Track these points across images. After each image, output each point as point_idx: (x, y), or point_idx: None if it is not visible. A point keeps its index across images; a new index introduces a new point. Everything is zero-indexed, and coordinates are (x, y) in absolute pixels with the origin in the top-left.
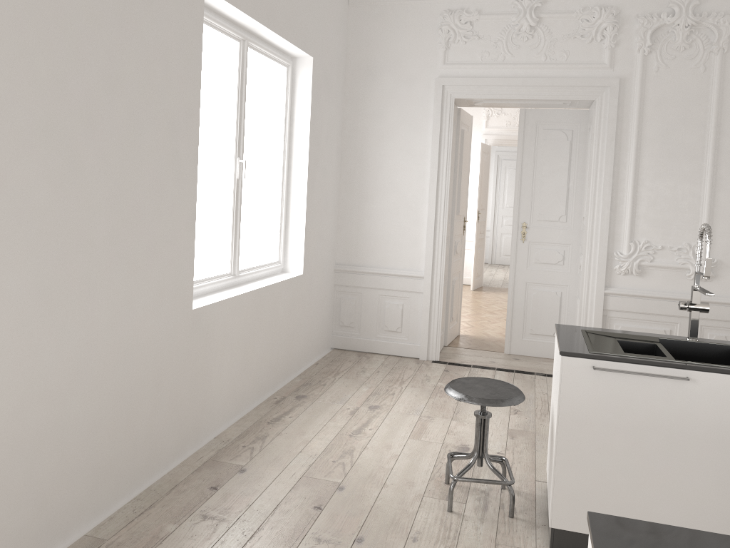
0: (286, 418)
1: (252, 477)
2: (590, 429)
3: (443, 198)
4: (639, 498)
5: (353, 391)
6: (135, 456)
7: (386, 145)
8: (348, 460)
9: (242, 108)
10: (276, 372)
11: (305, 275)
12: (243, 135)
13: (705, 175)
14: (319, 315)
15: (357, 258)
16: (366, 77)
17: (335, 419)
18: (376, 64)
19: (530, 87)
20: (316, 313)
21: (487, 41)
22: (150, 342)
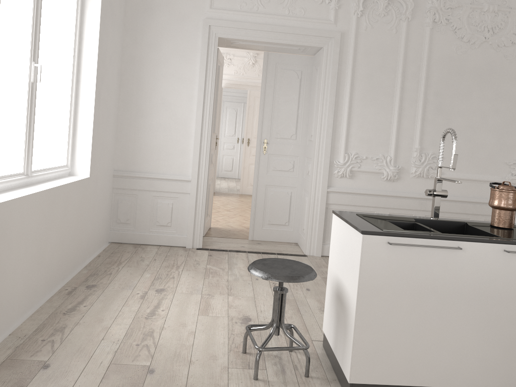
0: (81, 307)
1: (57, 372)
2: (384, 296)
3: (208, 117)
4: (420, 349)
5: (138, 277)
6: None
7: (160, 71)
8: (150, 342)
9: (37, 15)
10: (66, 265)
11: (91, 178)
12: (38, 41)
13: (394, 107)
14: (101, 214)
15: (133, 165)
16: (144, 12)
17: (128, 304)
18: (153, 2)
19: (277, 33)
20: (99, 212)
21: None
22: None
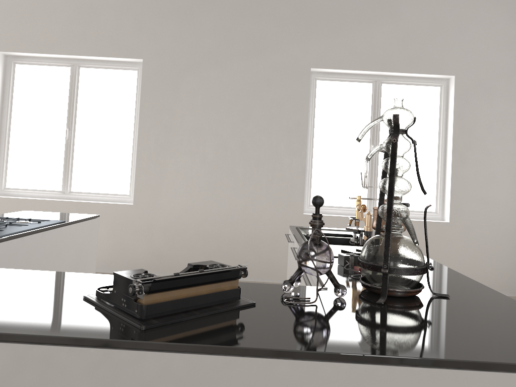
0: None
1: None
2: (288, 272)
3: None
4: None
5: None
6: (259, 265)
7: None
8: None
9: (375, 117)
10: None
11: (454, 223)
12: (376, 132)
13: None
14: (488, 261)
15: None
16: None
17: None
18: None
19: None
20: (481, 257)
21: None
22: (269, 220)
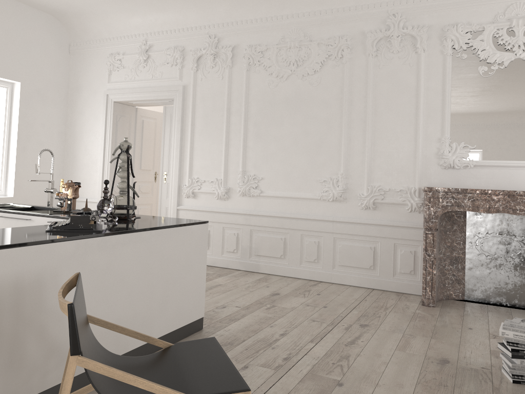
0: None
1: None
2: None
3: (107, 157)
4: None
5: None
6: None
7: (84, 129)
8: None
9: None
10: None
11: (17, 197)
12: None
13: (223, 138)
14: None
15: None
16: (76, 92)
17: None
18: (81, 85)
19: (145, 93)
20: None
21: (127, 69)
22: None
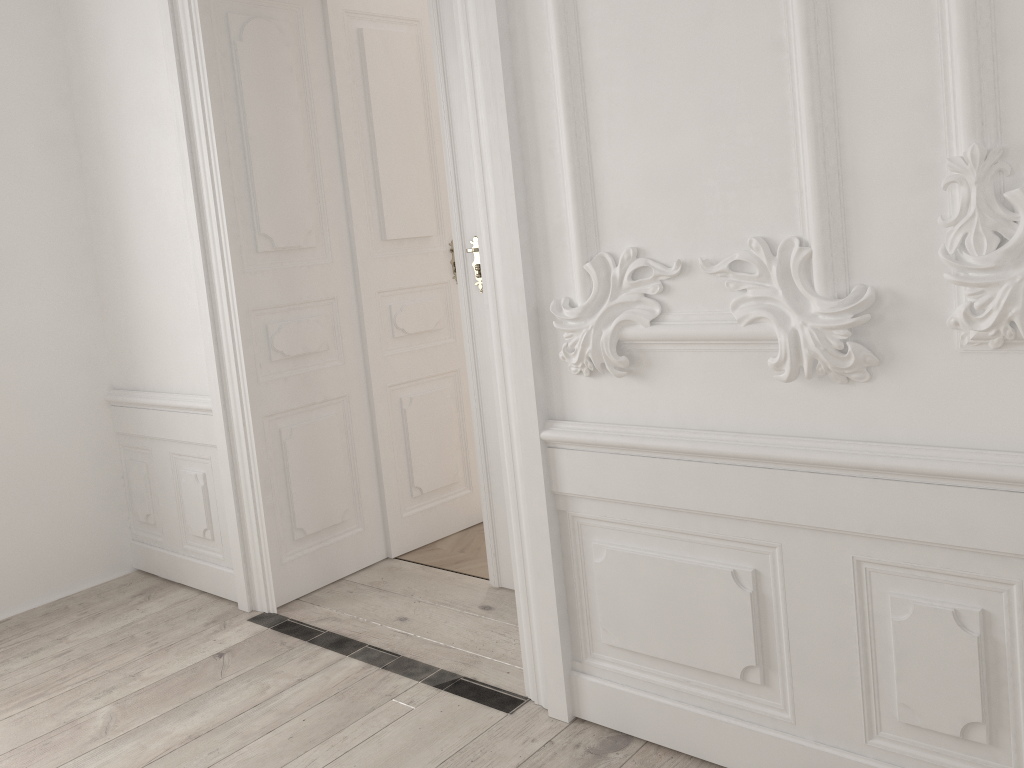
0: None
1: None
2: None
3: (213, 210)
4: None
5: None
6: None
7: (124, 107)
8: None
9: None
10: None
11: None
12: None
13: None
14: (30, 510)
15: (135, 373)
16: None
17: None
18: None
19: None
20: (7, 508)
21: None
22: None
